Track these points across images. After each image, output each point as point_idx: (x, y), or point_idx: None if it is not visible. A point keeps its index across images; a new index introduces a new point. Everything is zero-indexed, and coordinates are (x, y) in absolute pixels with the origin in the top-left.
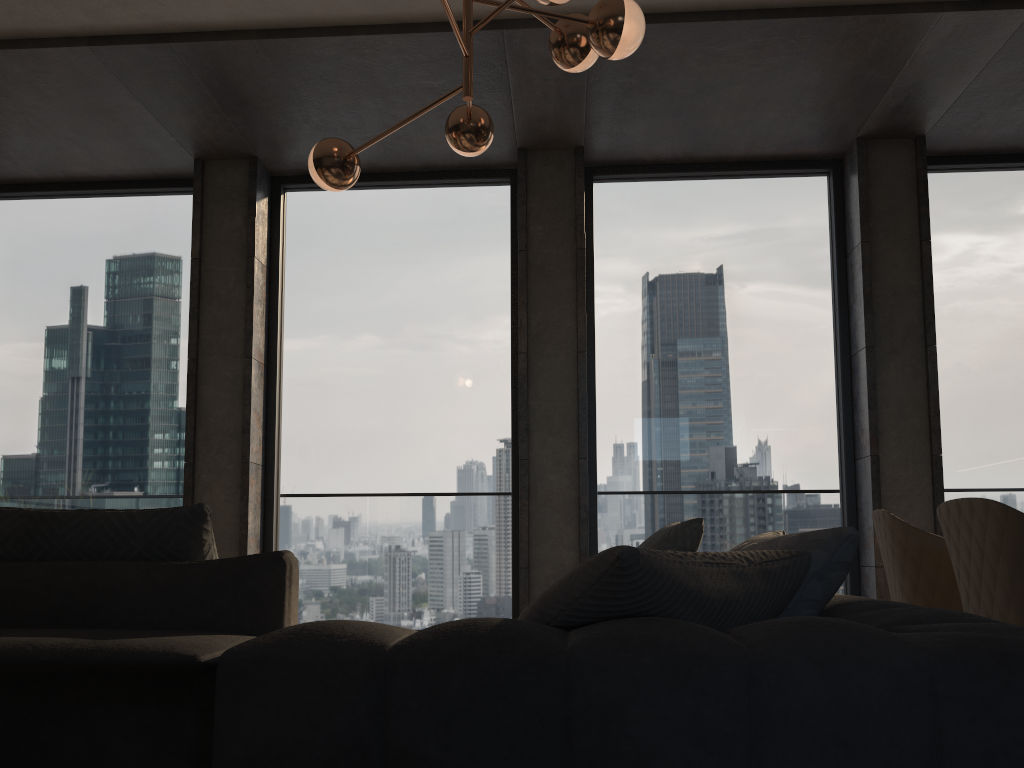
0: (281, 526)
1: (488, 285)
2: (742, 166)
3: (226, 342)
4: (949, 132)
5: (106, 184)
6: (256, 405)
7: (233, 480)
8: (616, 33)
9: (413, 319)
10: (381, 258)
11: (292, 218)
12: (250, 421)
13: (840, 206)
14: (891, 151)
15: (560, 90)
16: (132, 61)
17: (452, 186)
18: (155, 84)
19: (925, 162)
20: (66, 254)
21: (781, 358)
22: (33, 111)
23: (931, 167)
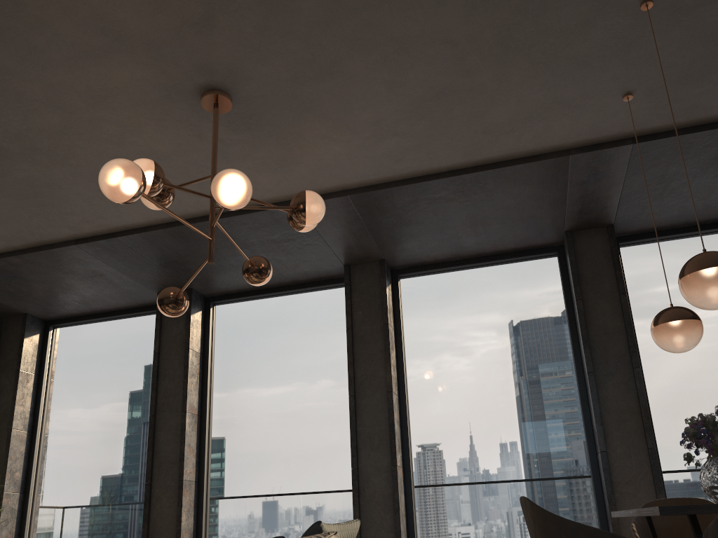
0: (208, 522)
1: (335, 351)
2: (495, 257)
3: (172, 403)
4: (629, 219)
5: (114, 312)
6: (190, 442)
7: (174, 492)
8: (302, 212)
9: (289, 377)
10: (269, 340)
11: (217, 321)
12: (184, 453)
13: (566, 276)
14: (591, 237)
15: (351, 230)
16: (101, 248)
17: (311, 291)
18: (118, 258)
19: (615, 241)
20: (91, 356)
21: (535, 384)
22: (61, 280)
23: (629, 242)
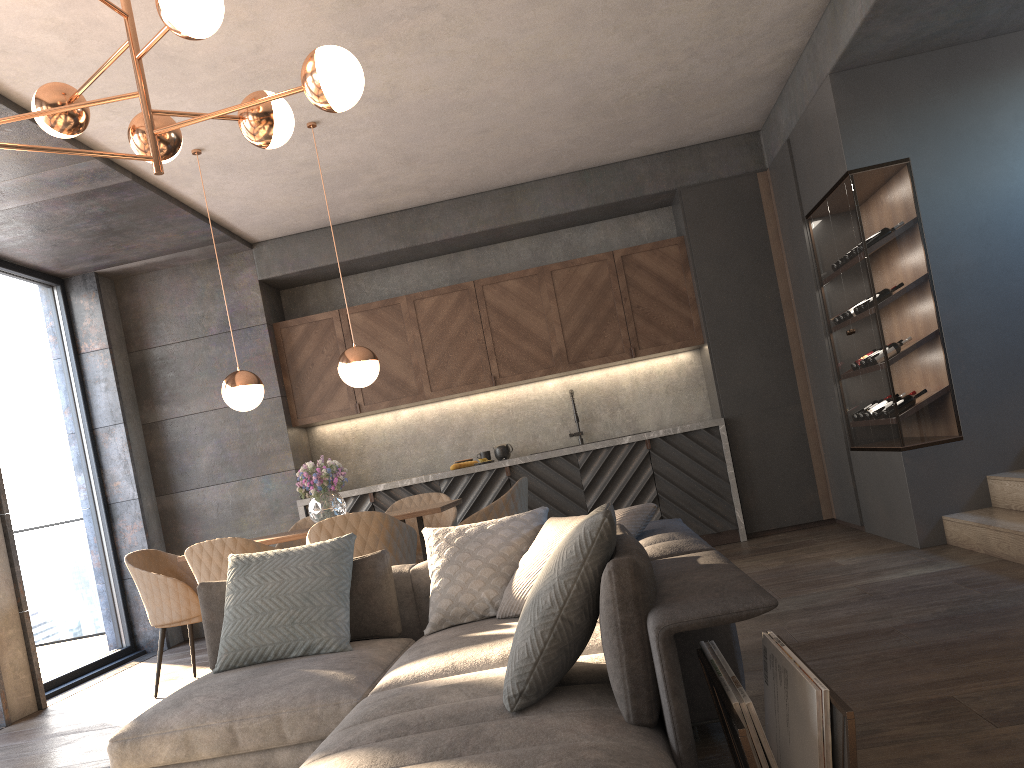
0: None
1: None
2: None
3: None
4: None
5: None
6: None
7: None
8: (176, 149)
9: None
10: None
11: None
12: None
13: None
14: None
15: None
16: None
17: None
18: None
19: None
20: None
21: None
22: None
23: None
